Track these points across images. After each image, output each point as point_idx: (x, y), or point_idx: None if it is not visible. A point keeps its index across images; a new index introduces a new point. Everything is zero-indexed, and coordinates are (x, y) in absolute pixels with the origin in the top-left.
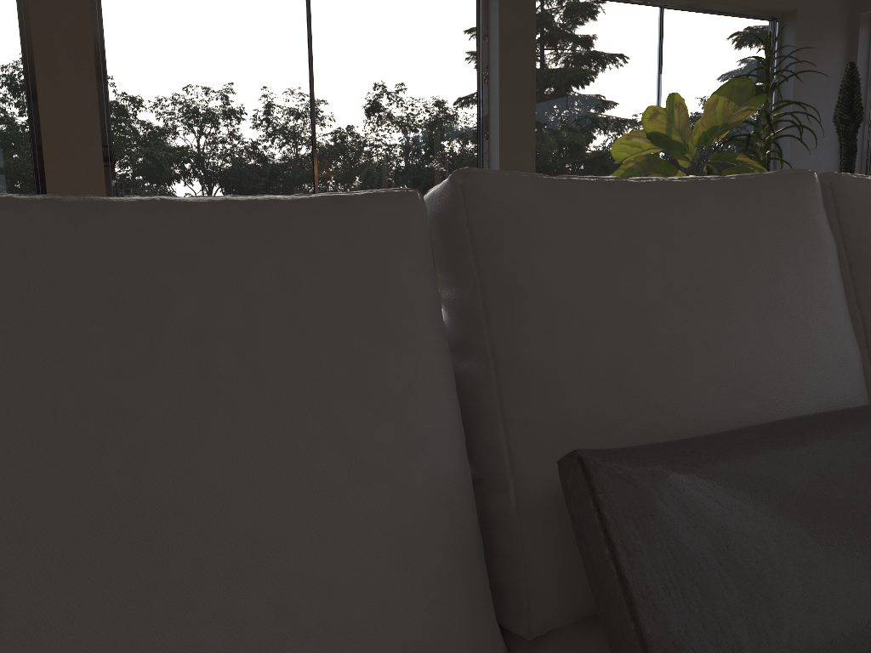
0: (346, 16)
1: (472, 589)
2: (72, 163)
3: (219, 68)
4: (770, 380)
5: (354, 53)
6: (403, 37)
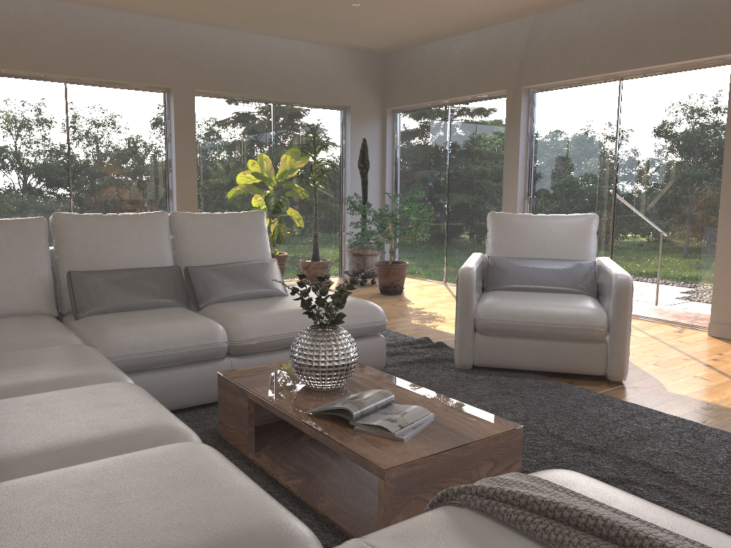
0: (88, 108)
1: (47, 298)
2: None
3: (15, 134)
4: (133, 261)
5: (93, 127)
6: (121, 119)
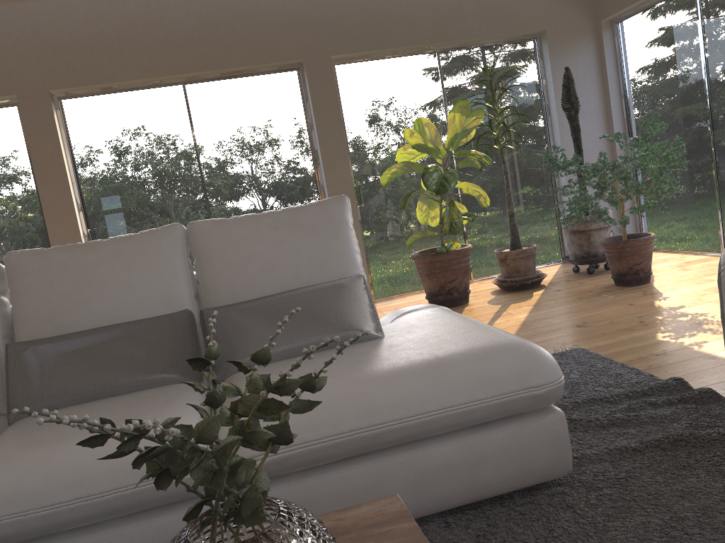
0: (213, 108)
1: None
2: (61, 224)
3: (139, 155)
4: (119, 312)
5: (221, 129)
6: (252, 113)
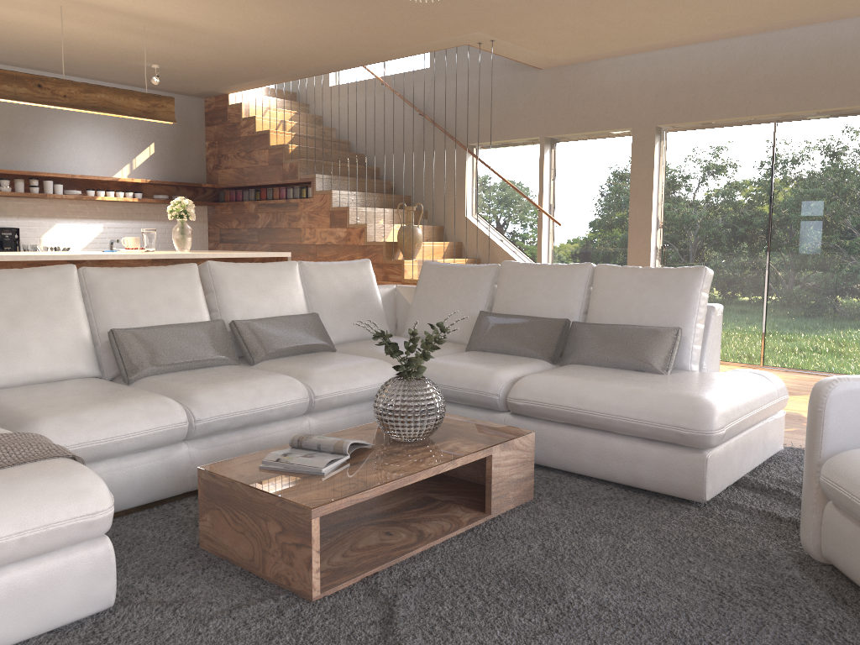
0: (799, 147)
1: (471, 332)
2: (638, 237)
3: (718, 186)
4: (536, 310)
5: (802, 169)
6: (840, 154)
